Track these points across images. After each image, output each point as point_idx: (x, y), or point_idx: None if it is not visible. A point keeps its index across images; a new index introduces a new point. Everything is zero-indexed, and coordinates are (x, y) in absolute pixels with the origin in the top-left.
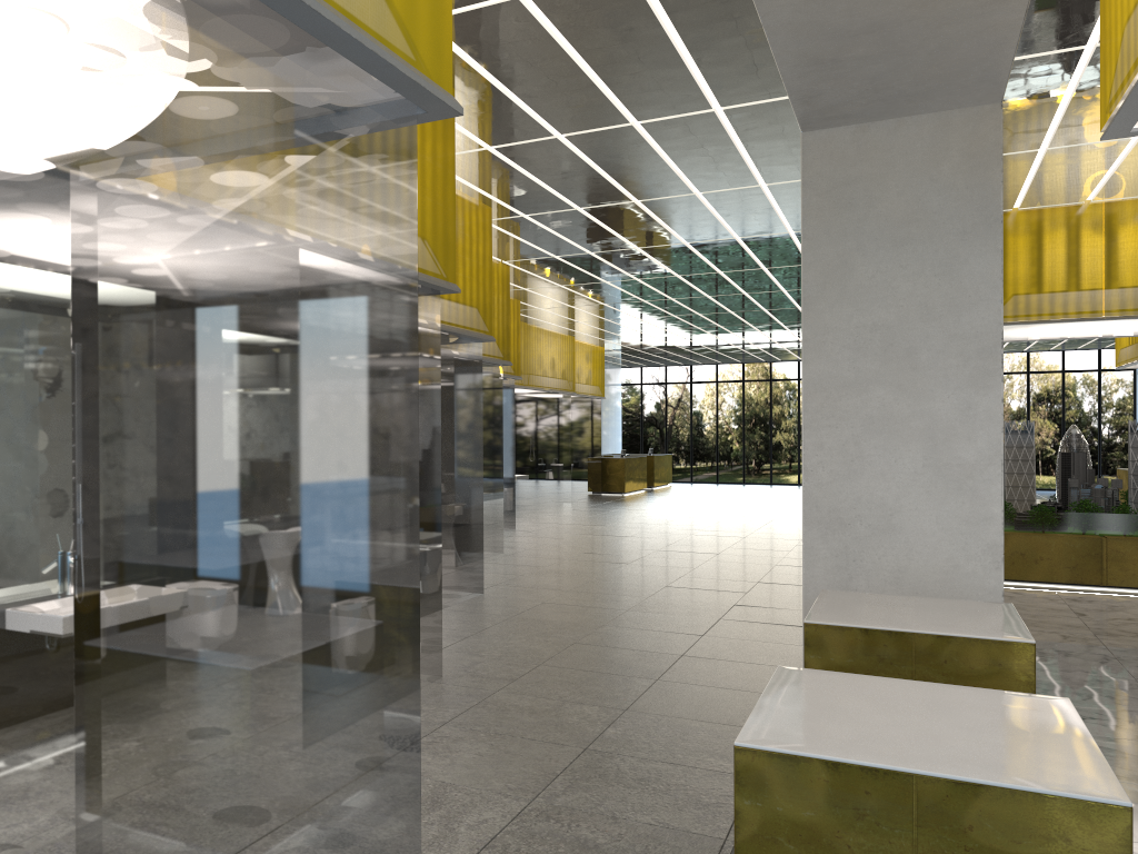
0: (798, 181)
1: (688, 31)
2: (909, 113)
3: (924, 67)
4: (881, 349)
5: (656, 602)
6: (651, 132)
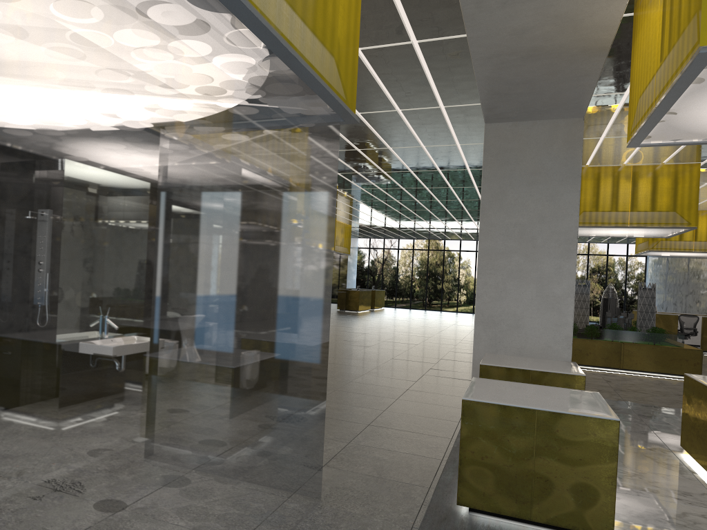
0: (476, 144)
1: (434, 71)
2: (539, 119)
3: (548, 99)
4: (518, 236)
5: (388, 365)
6: (405, 115)
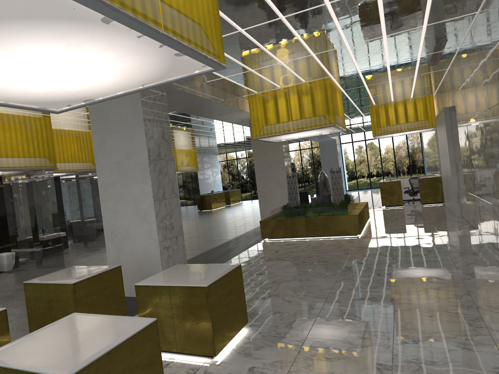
0: None
1: None
2: None
3: None
4: (117, 170)
5: None
6: None
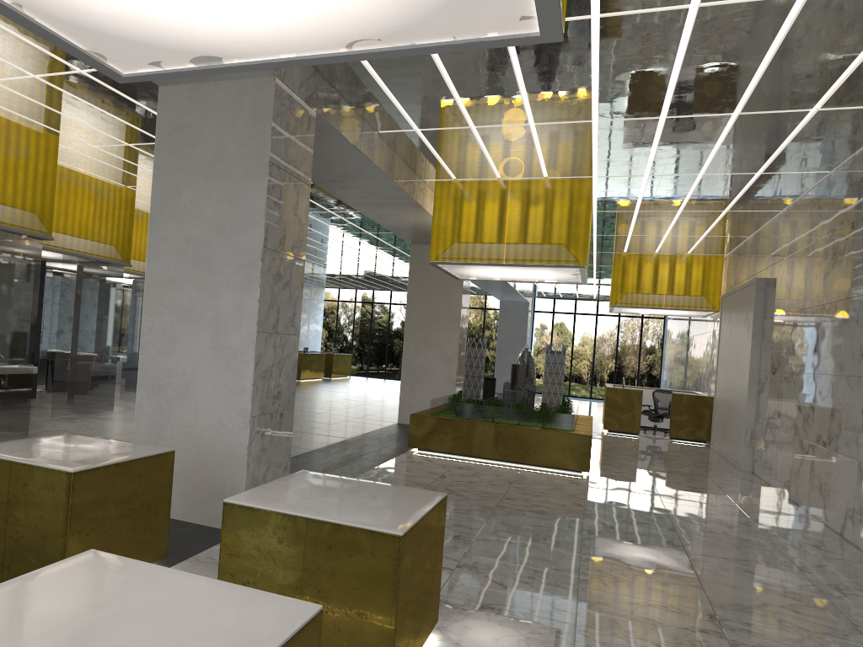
0: None
1: None
2: (219, 78)
3: None
4: (193, 256)
5: None
6: (104, 81)
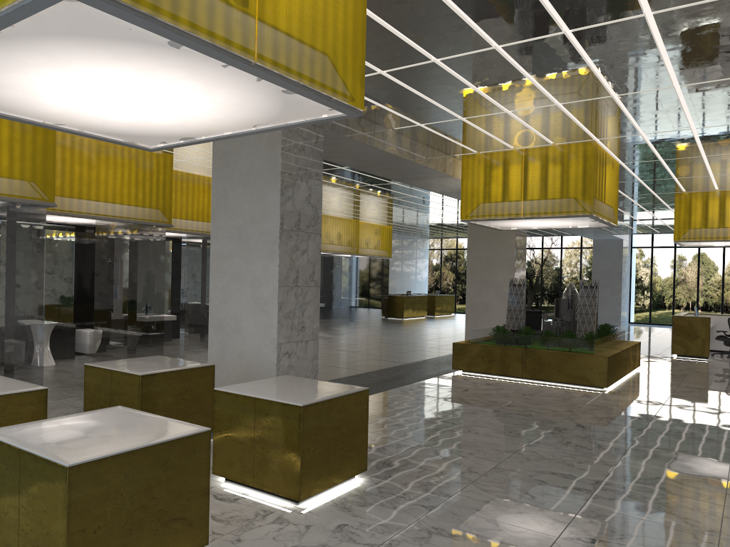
0: None
1: None
2: None
3: None
4: (237, 238)
5: None
6: None
